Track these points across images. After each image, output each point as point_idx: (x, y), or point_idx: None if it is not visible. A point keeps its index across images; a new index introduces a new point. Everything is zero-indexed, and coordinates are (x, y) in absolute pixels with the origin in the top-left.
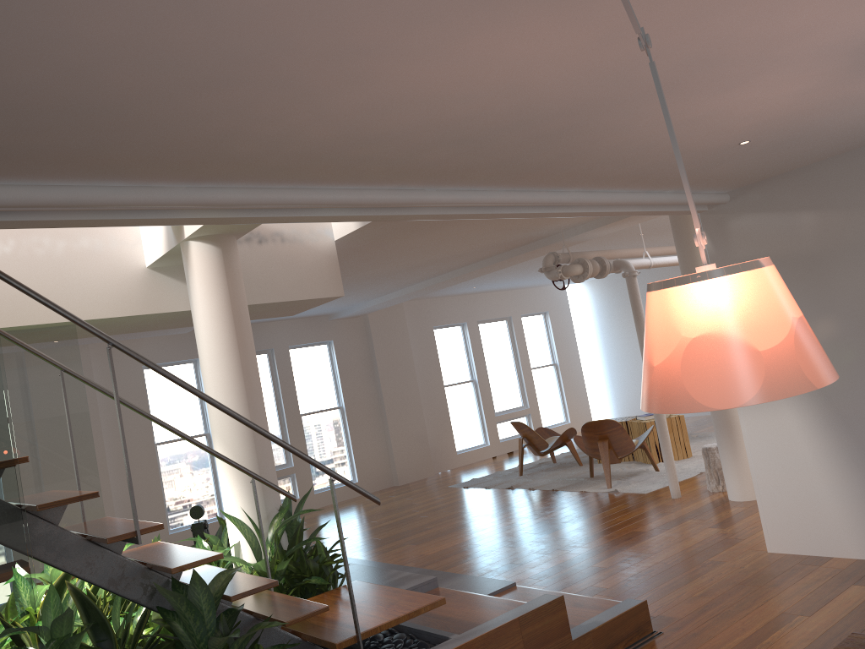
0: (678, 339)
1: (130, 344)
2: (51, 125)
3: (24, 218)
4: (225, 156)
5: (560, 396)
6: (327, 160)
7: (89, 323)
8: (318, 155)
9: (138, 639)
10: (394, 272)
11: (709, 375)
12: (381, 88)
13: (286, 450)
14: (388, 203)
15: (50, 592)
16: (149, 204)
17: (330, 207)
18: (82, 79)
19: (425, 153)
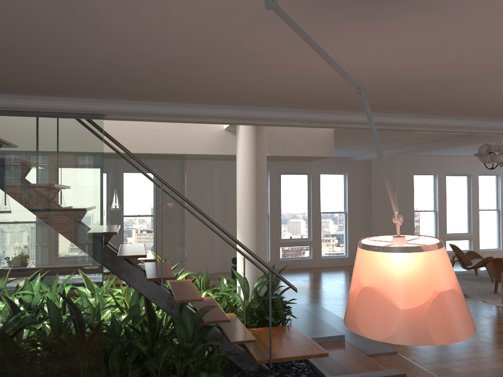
0: (358, 283)
1: None
2: (117, 82)
3: (124, 117)
4: (216, 95)
5: (497, 231)
6: (277, 99)
7: (192, 155)
8: (270, 96)
9: (168, 326)
10: (380, 141)
11: (367, 314)
12: (285, 70)
13: (309, 231)
14: (326, 121)
15: (135, 292)
16: (182, 115)
17: (289, 121)
18: (117, 66)
19: (339, 97)
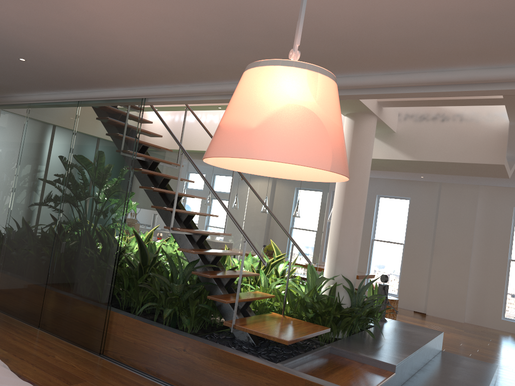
0: None
1: (509, 191)
2: (98, 67)
3: (157, 100)
4: (165, 71)
5: None
6: (205, 68)
7: None
8: (193, 66)
9: None
10: None
11: None
12: (123, 34)
13: None
14: None
15: None
16: (175, 93)
17: None
18: (66, 53)
19: (236, 57)
